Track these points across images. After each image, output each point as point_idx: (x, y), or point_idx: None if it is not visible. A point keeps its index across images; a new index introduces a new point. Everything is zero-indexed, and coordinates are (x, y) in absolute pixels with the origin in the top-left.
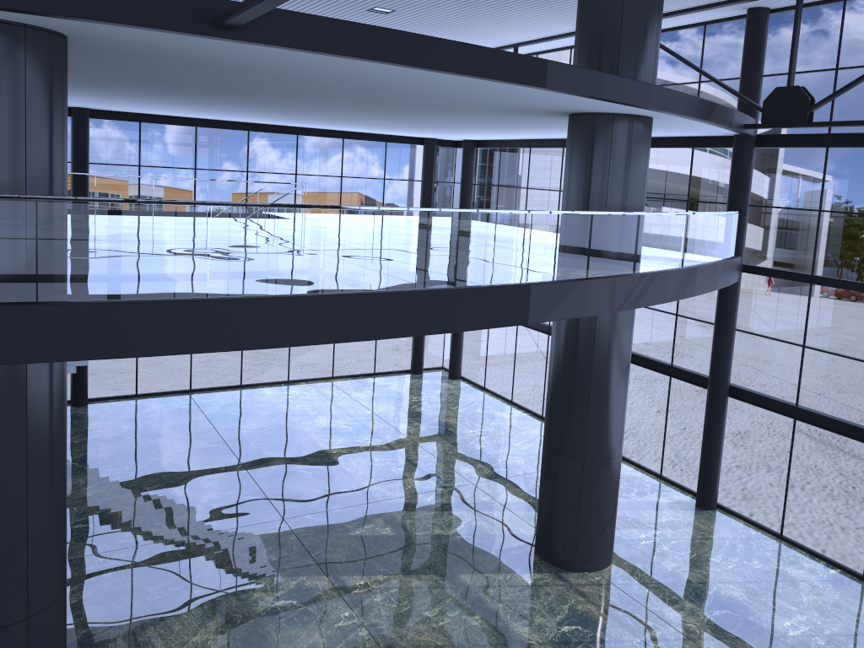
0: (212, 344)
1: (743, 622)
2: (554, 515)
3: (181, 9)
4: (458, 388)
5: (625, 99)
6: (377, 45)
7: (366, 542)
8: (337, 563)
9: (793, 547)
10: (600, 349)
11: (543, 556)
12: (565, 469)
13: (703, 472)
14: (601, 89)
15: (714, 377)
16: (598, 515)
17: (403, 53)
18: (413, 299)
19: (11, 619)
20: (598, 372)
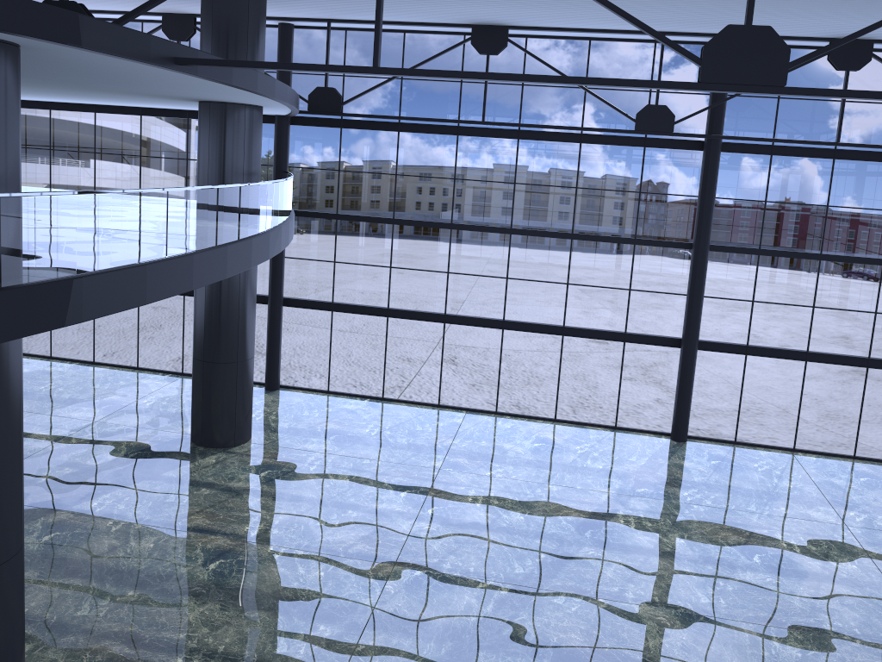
0: (172, 291)
1: (348, 437)
2: (216, 410)
3: (163, 50)
4: None
5: (290, 102)
6: (229, 74)
7: (62, 482)
8: (56, 501)
9: (338, 395)
10: (244, 279)
11: (208, 444)
12: (224, 373)
13: (270, 364)
14: (286, 97)
15: (274, 293)
16: (247, 401)
17: (237, 78)
18: (239, 247)
19: (17, 548)
20: (244, 296)
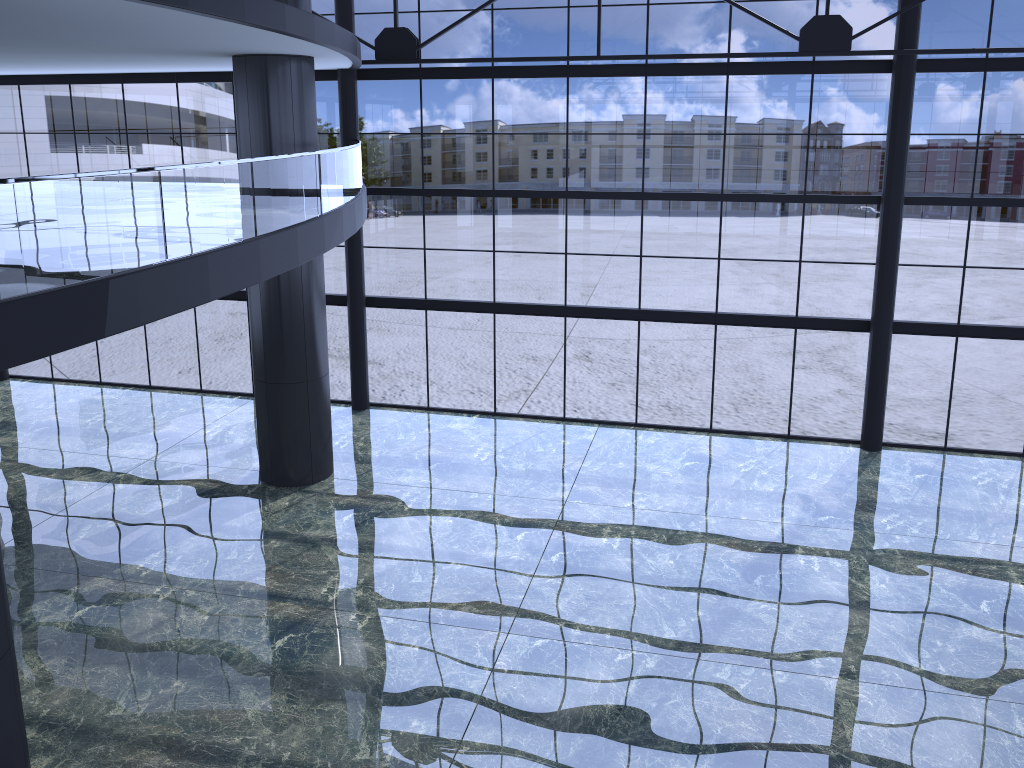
0: (179, 305)
1: (451, 465)
2: (287, 441)
3: None
4: (20, 387)
5: (342, 47)
6: (240, 7)
7: (103, 539)
8: (94, 564)
9: (440, 412)
10: (307, 278)
11: (280, 483)
12: (292, 395)
13: (356, 379)
14: (334, 39)
15: (353, 292)
16: (324, 428)
17: (253, 13)
18: (277, 240)
19: (1, 652)
20: (308, 299)
